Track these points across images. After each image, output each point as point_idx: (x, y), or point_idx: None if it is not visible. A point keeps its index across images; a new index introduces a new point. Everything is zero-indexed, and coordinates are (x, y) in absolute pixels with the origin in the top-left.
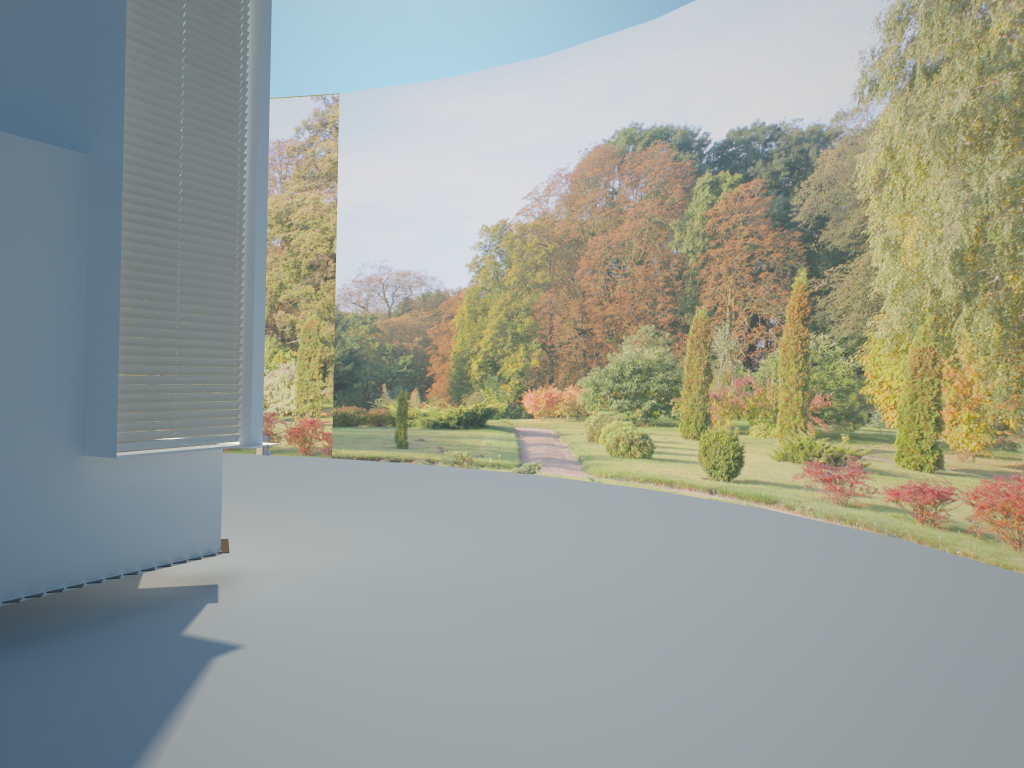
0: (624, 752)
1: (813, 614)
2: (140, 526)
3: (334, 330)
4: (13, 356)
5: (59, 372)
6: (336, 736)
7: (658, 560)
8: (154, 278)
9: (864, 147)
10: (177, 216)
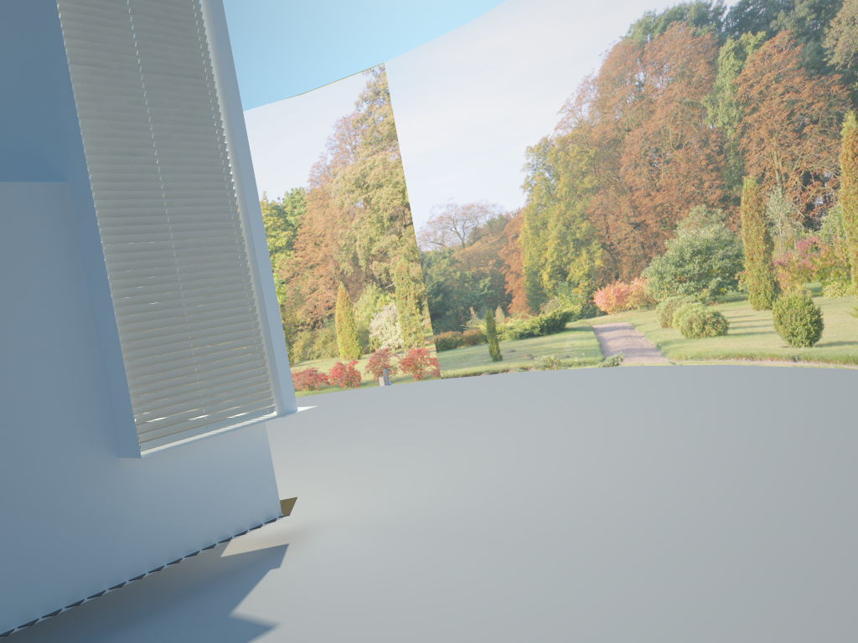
0: None
1: None
2: (193, 509)
3: (421, 269)
4: (29, 383)
5: (79, 387)
6: None
7: (727, 455)
8: (152, 281)
9: None
10: (164, 218)
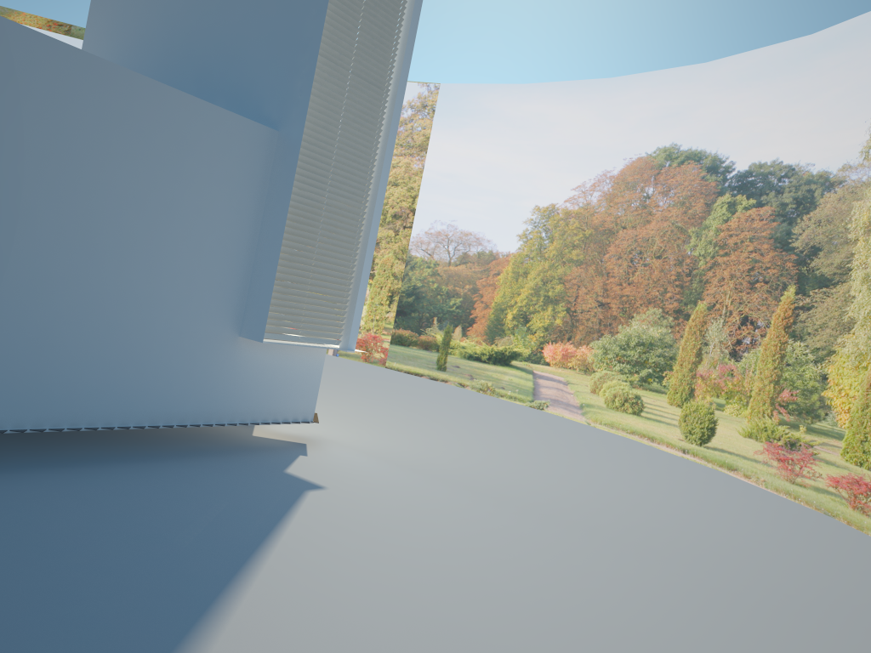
0: (581, 608)
1: (742, 555)
2: (265, 392)
3: (404, 268)
4: (210, 262)
5: (235, 277)
6: (388, 555)
7: (630, 493)
8: (305, 222)
9: (861, 196)
10: (327, 181)
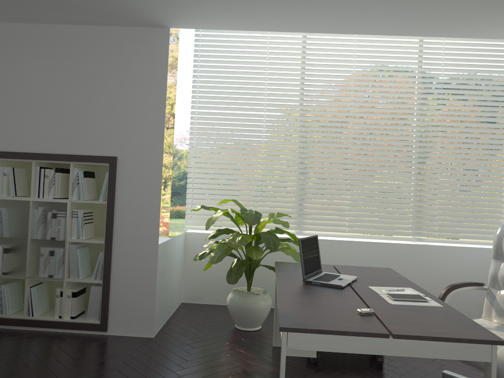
0: None
1: None
2: None
3: (172, 160)
4: None
5: None
6: None
7: None
8: None
9: None
10: None
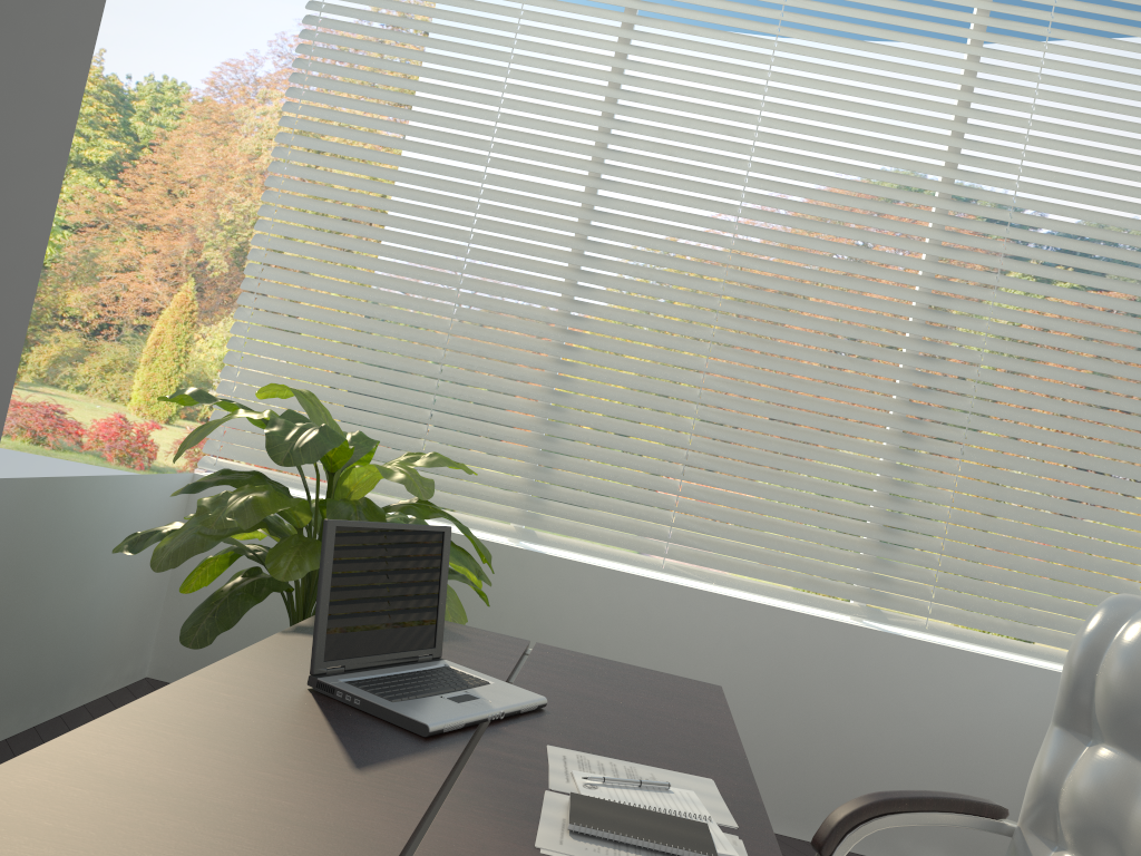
0: None
1: None
2: None
3: None
4: None
5: None
6: None
7: None
8: None
9: None
10: None
